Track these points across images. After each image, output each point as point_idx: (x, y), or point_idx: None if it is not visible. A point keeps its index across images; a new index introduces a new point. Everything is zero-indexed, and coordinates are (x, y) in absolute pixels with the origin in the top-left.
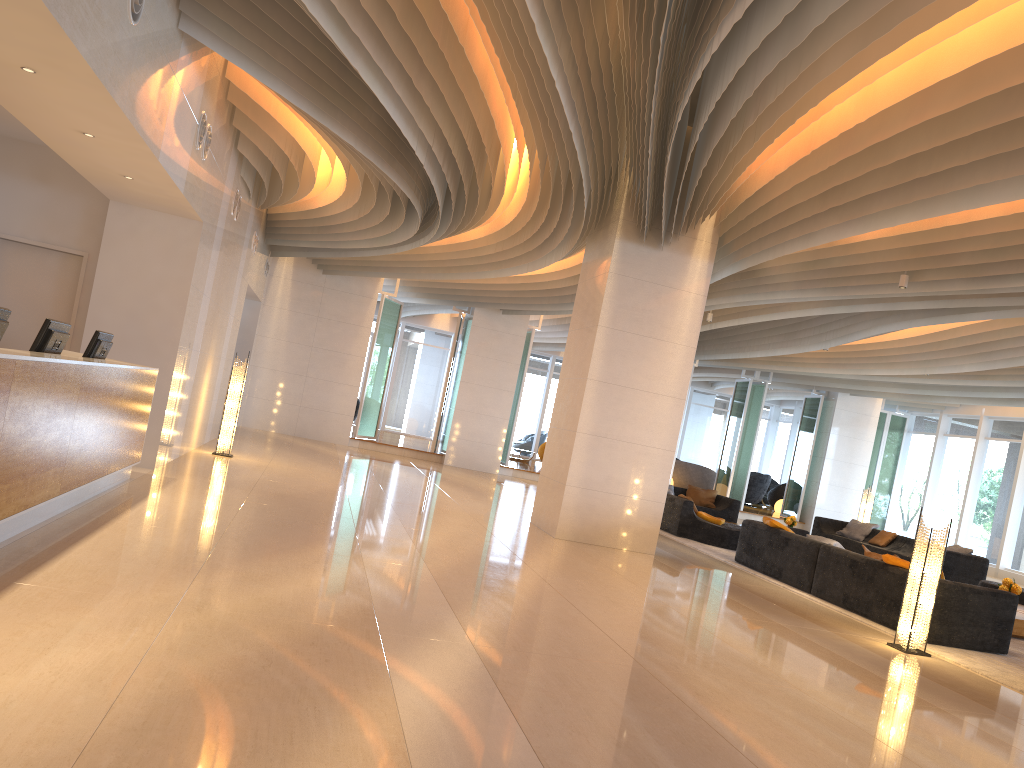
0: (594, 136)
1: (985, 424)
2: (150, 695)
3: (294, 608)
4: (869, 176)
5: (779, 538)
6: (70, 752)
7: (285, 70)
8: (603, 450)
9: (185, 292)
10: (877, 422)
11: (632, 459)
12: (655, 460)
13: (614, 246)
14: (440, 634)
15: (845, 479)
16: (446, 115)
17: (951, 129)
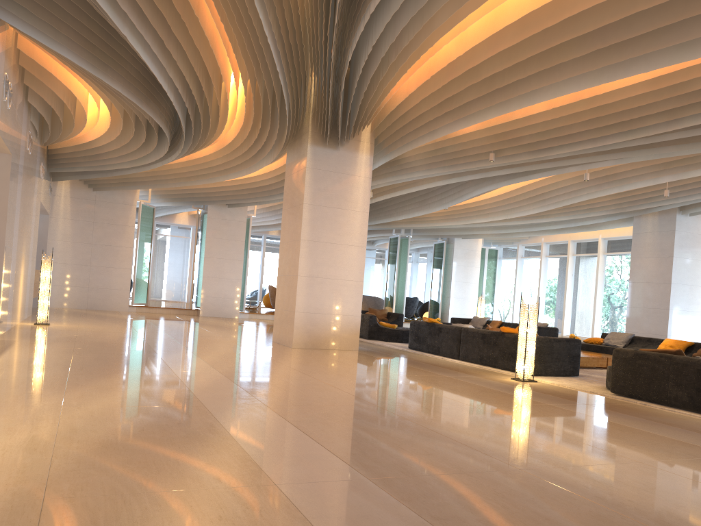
0: (292, 74)
1: (545, 247)
2: (73, 453)
3: (142, 400)
4: (467, 90)
5: (435, 328)
6: (39, 485)
7: (68, 39)
8: (317, 286)
9: (4, 206)
10: (480, 254)
11: (336, 289)
12: (351, 288)
13: (308, 150)
14: (244, 403)
15: (465, 293)
16: (186, 66)
17: (514, 56)
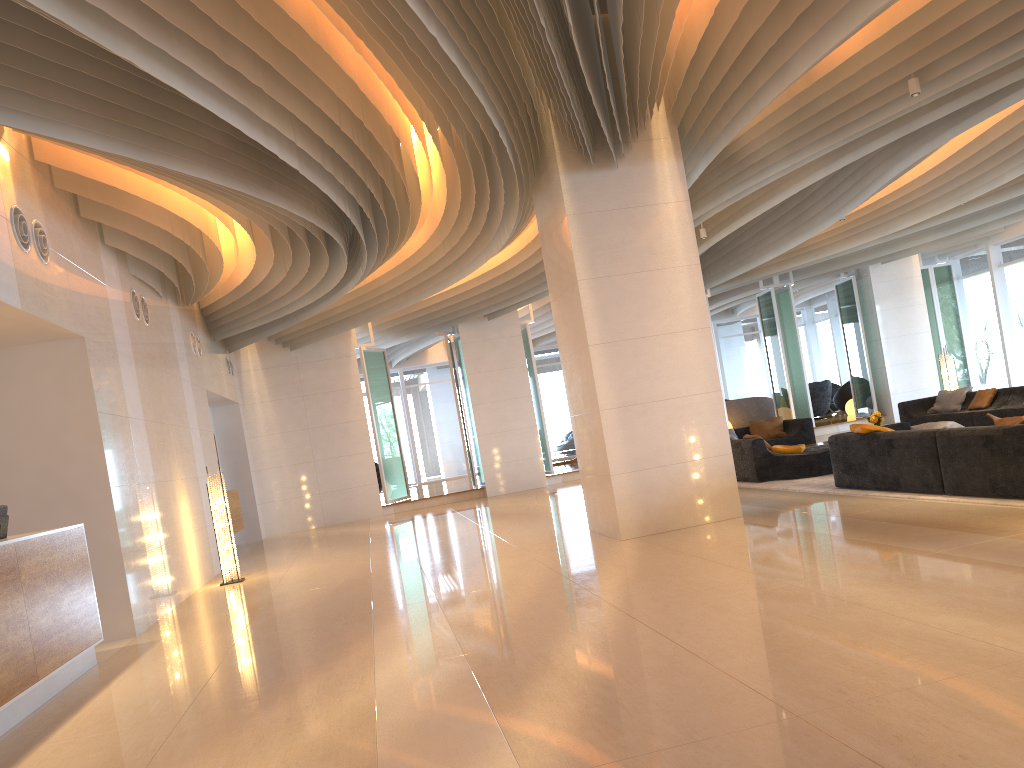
0: (472, 40)
1: None
2: None
3: None
4: None
5: (880, 443)
6: None
7: (70, 110)
8: (638, 420)
9: (94, 423)
10: (921, 281)
11: (675, 417)
12: (702, 408)
13: (561, 184)
14: None
15: (911, 353)
16: (294, 95)
17: None
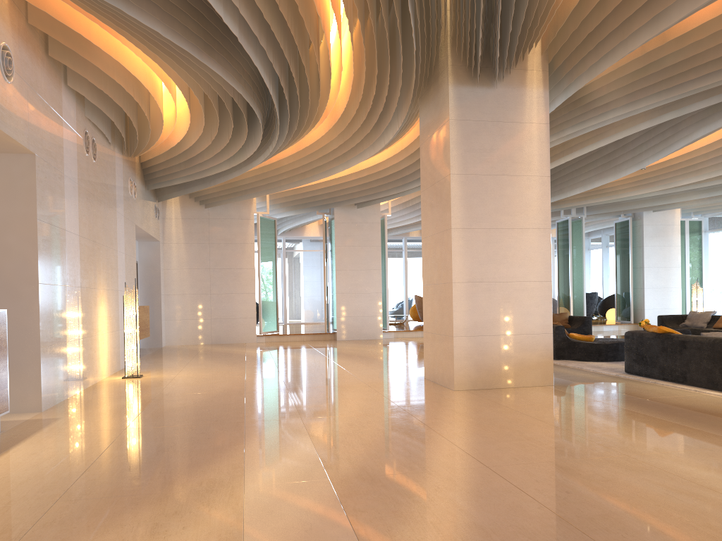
0: None
1: None
2: None
3: None
4: None
5: (673, 342)
6: None
7: None
8: (482, 295)
9: (33, 228)
10: (680, 229)
11: (512, 297)
12: (534, 293)
13: (449, 93)
14: None
15: (664, 281)
16: None
17: None
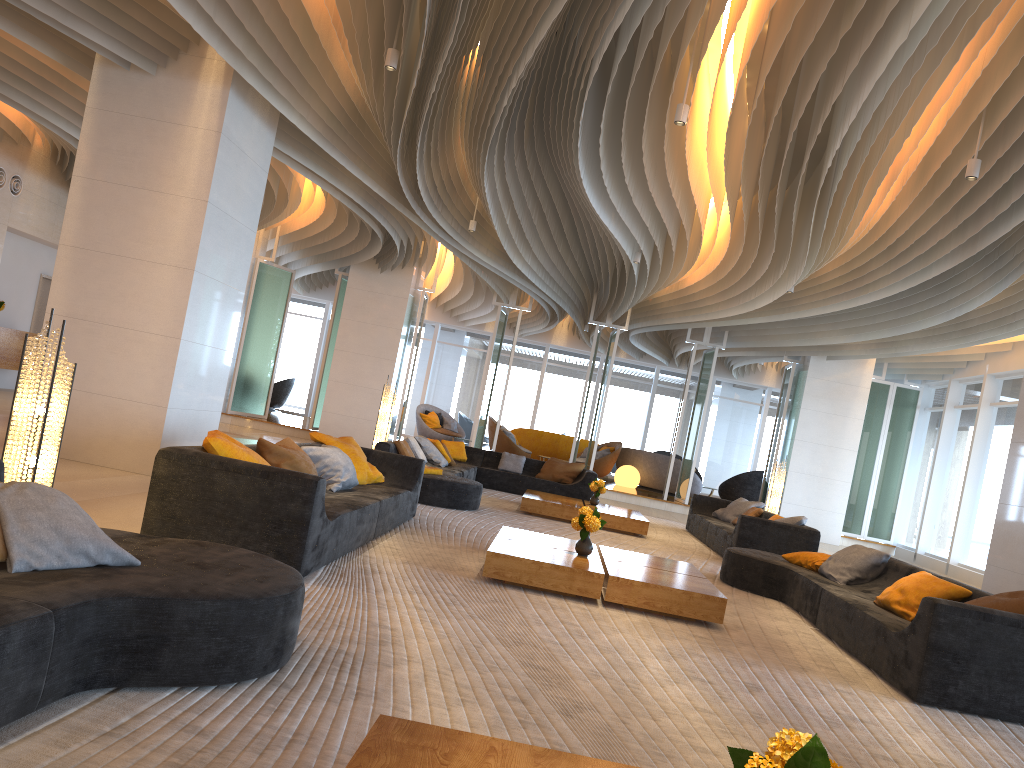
0: None
1: (990, 386)
2: None
3: None
4: None
5: None
6: None
7: None
8: (82, 336)
9: None
10: (868, 394)
11: (121, 349)
12: (153, 350)
13: (92, 73)
14: None
15: (824, 467)
16: None
17: None
